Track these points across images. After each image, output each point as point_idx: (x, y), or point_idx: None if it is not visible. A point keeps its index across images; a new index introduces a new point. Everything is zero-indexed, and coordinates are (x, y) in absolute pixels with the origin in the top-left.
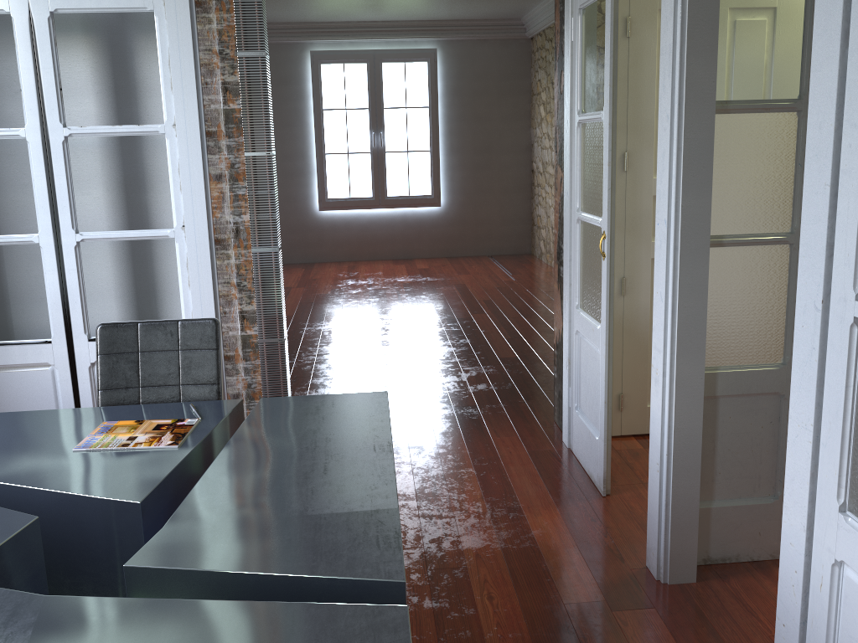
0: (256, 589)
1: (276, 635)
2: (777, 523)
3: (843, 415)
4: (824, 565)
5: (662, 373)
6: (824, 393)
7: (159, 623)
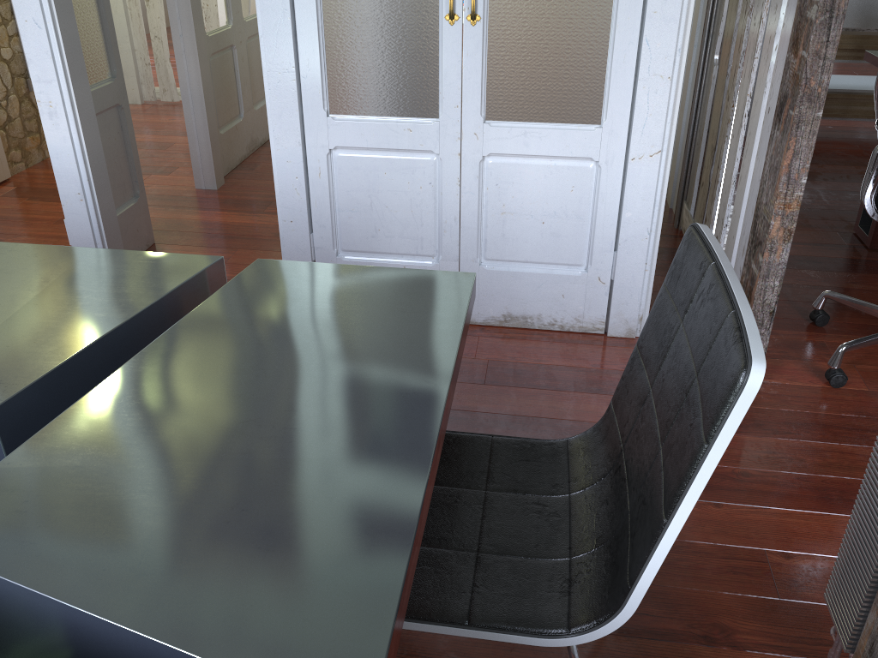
0: (127, 340)
1: (242, 313)
2: (144, 217)
3: (319, 50)
4: (321, 159)
5: (62, 103)
6: (299, 41)
7: (157, 375)
